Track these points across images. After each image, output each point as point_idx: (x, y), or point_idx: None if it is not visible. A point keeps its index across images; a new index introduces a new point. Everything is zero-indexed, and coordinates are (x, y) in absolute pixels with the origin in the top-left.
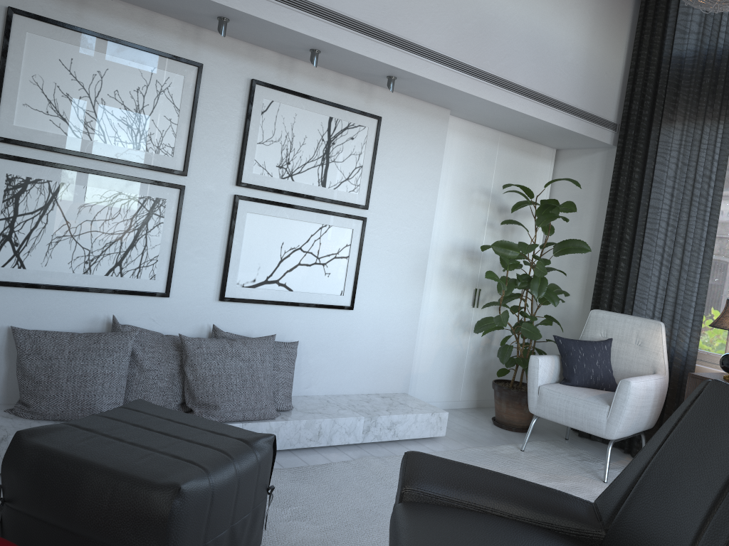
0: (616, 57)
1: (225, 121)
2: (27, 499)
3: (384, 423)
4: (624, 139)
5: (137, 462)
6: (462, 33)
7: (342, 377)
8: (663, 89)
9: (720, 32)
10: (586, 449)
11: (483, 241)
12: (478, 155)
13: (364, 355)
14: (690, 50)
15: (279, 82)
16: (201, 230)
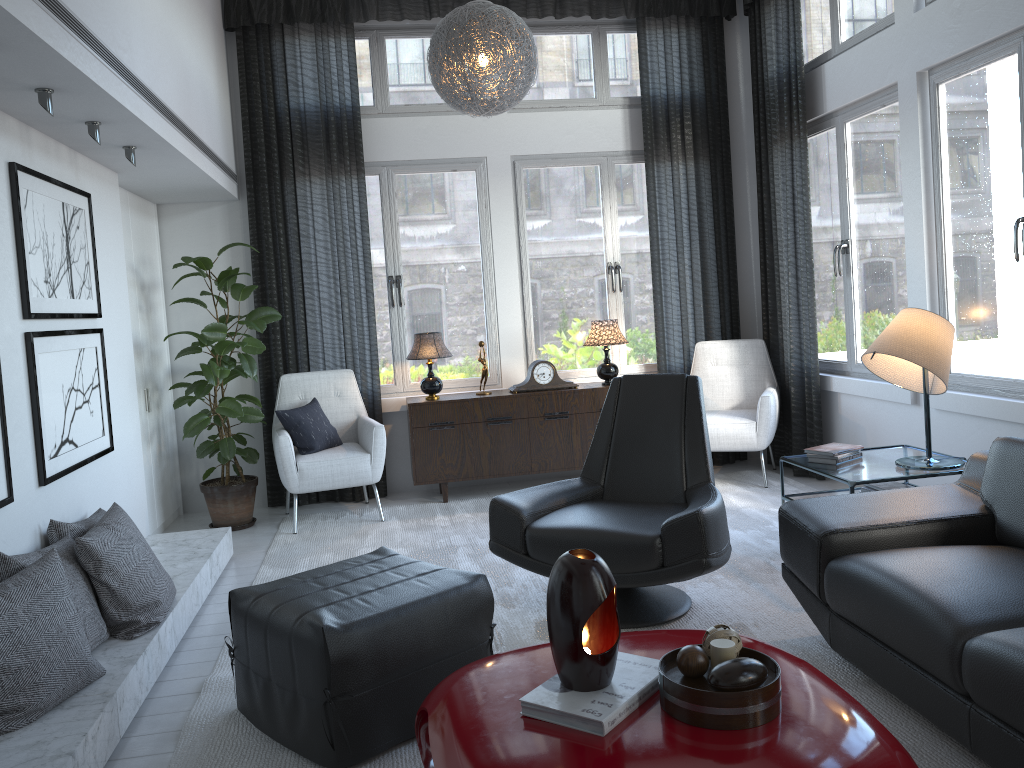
0: (227, 102)
1: (2, 228)
2: (374, 672)
3: (215, 559)
4: (255, 193)
5: (428, 585)
6: (181, 91)
7: None
8: (289, 142)
9: (332, 90)
10: (315, 512)
11: (140, 329)
12: (122, 224)
13: (124, 504)
14: (310, 105)
15: (25, 162)
16: (13, 394)
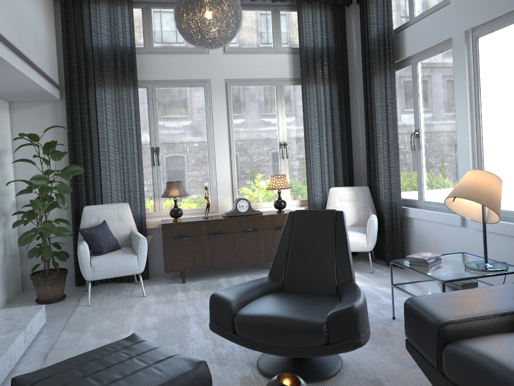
0: (54, 41)
1: None
2: None
3: (29, 329)
4: (70, 96)
5: (162, 373)
6: (13, 25)
7: None
8: (92, 67)
9: (119, 37)
10: (104, 290)
11: None
12: None
13: None
14: (105, 45)
15: None
16: None
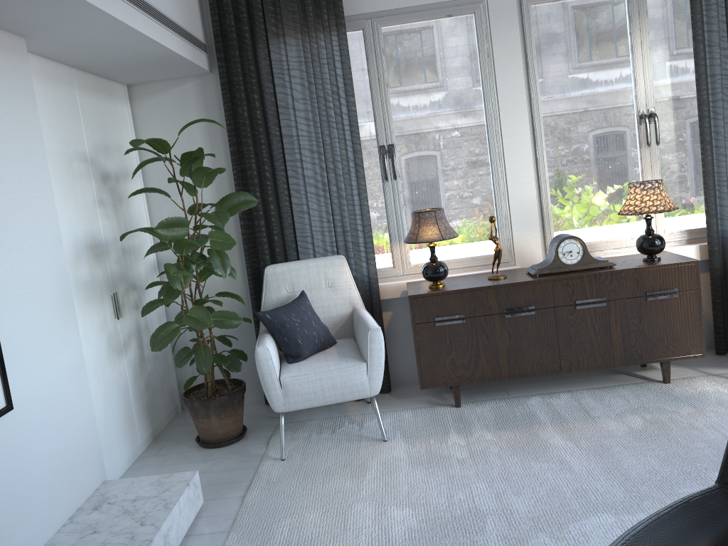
0: None
1: None
2: None
3: (159, 545)
4: (226, 62)
5: None
6: None
7: (31, 523)
8: None
9: None
10: (312, 416)
11: (101, 227)
12: (62, 106)
13: (46, 468)
14: None
15: None
16: None
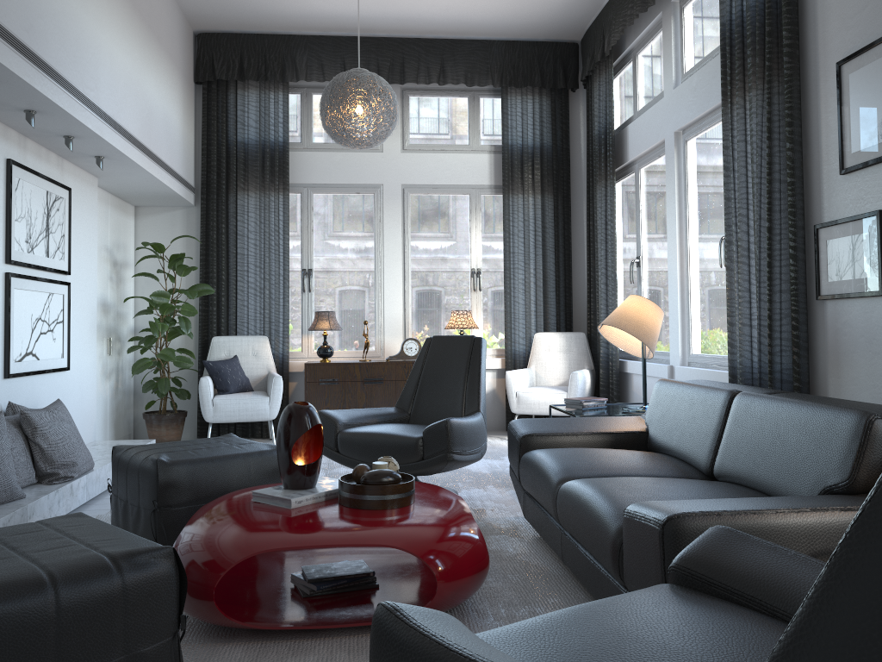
0: (191, 134)
1: None
2: (190, 494)
3: None
4: (207, 201)
5: (241, 448)
6: (143, 121)
7: None
8: (235, 166)
9: (269, 129)
10: None
11: (109, 294)
12: (102, 216)
13: (75, 412)
14: (252, 139)
15: (20, 160)
16: None
